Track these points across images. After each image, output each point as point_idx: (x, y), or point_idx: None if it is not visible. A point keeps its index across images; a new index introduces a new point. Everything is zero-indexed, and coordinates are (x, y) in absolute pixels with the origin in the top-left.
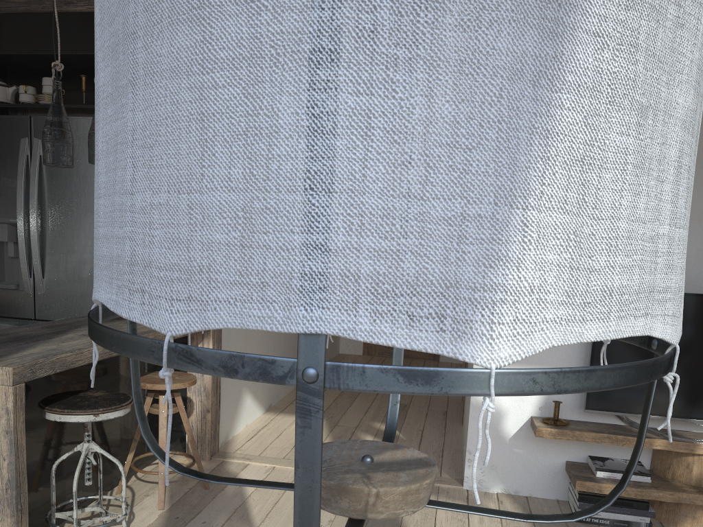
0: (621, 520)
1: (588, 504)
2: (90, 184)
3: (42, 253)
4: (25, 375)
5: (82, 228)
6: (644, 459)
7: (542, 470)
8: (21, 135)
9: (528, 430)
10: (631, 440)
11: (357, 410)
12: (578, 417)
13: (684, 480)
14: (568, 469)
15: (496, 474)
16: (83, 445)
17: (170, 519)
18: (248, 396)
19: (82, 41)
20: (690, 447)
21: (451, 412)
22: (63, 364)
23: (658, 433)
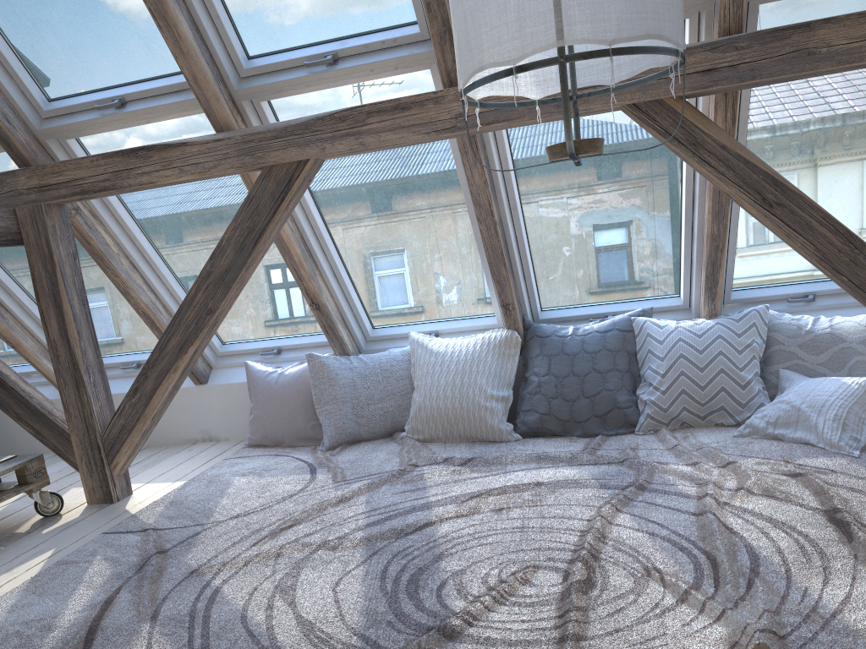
0: None
1: None
2: None
3: None
4: None
5: None
6: None
7: None
8: None
9: None
10: None
11: None
12: None
13: None
14: None
15: None
16: None
17: None
18: None
19: None
20: None
21: None
22: None
23: None
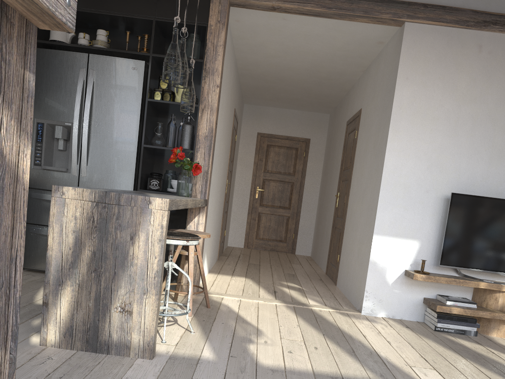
0: (460, 329)
1: (442, 319)
2: (128, 104)
3: (88, 148)
4: (170, 205)
5: (119, 133)
6: (468, 297)
7: (409, 303)
8: (80, 66)
9: (403, 278)
10: (468, 282)
11: (266, 275)
12: (432, 271)
13: (493, 307)
14: (426, 301)
15: (382, 305)
16: (167, 263)
17: (200, 321)
18: (206, 259)
19: (131, 8)
20: (499, 286)
21: (324, 279)
22: (177, 205)
23: (481, 279)
